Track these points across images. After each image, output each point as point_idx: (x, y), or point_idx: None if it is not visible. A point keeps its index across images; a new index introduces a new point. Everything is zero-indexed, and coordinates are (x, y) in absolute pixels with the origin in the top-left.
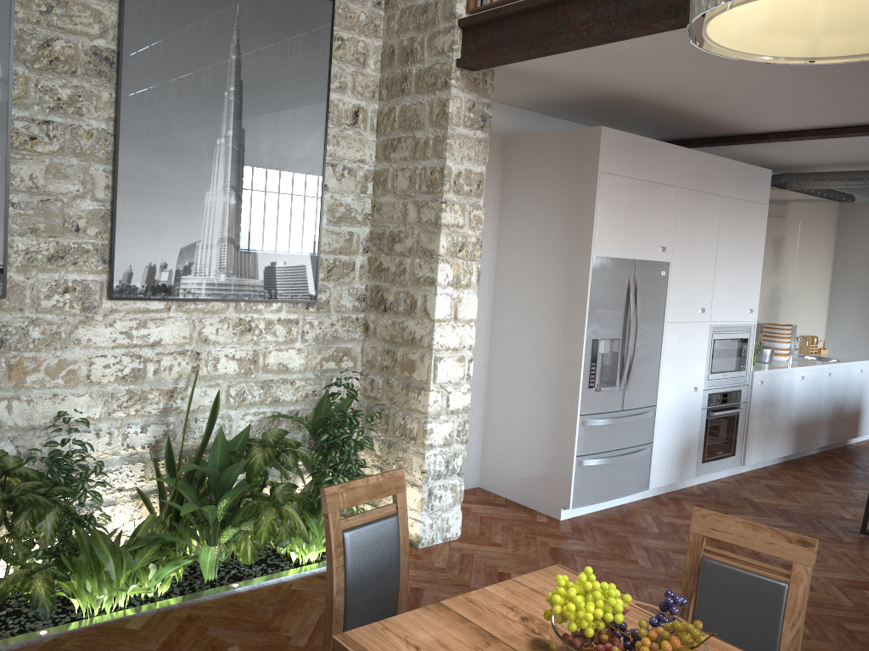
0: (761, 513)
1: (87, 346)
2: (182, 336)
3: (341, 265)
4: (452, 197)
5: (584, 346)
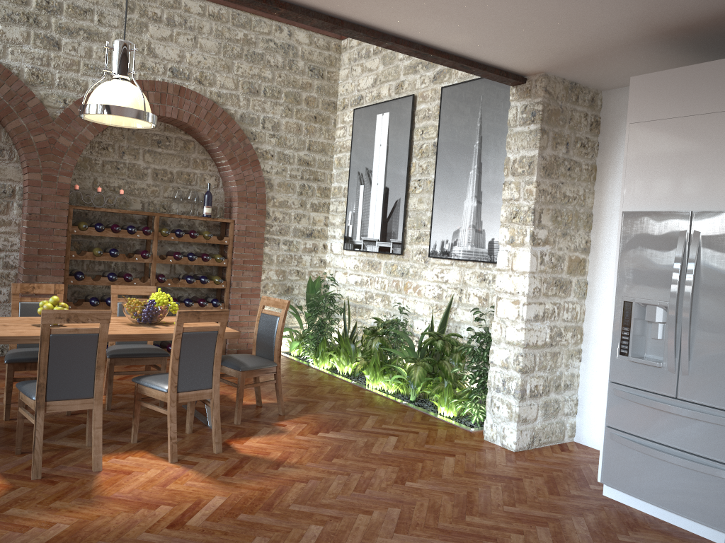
0: None
1: (425, 279)
2: (455, 279)
3: None
4: (511, 179)
5: (612, 306)
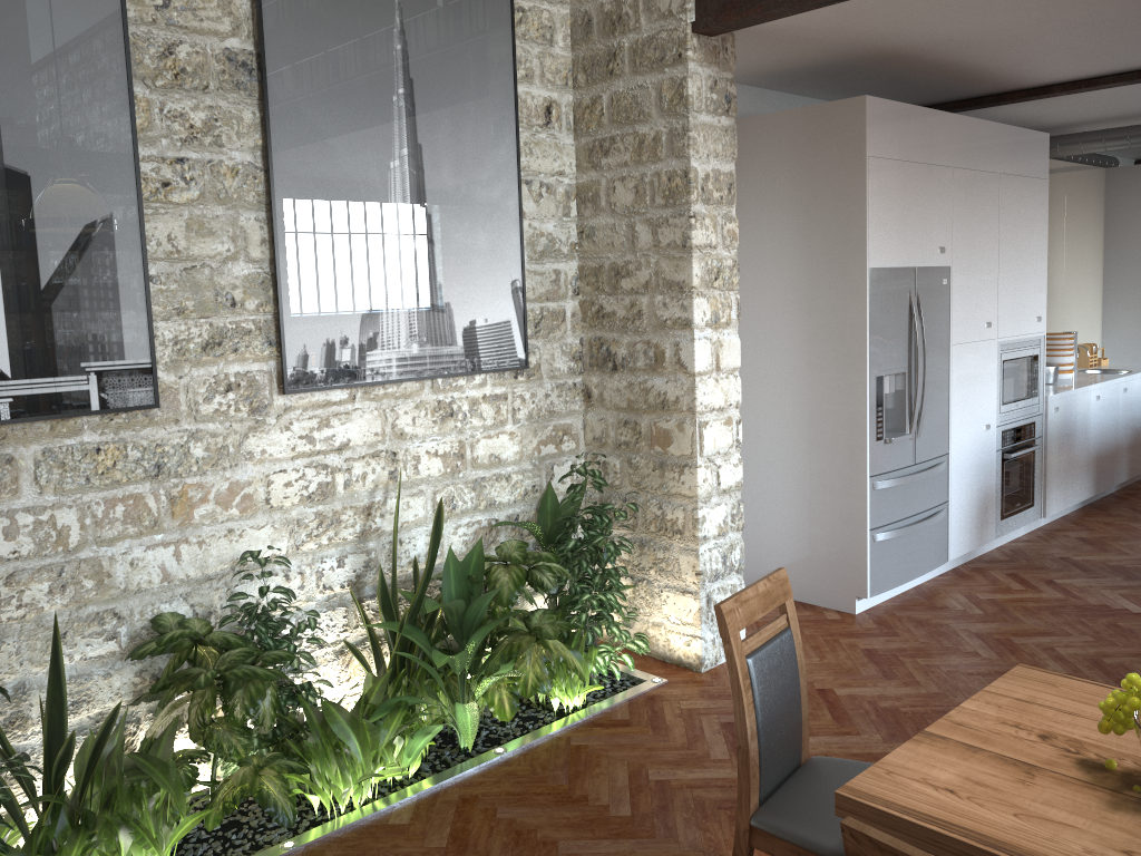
0: (1092, 573)
1: (262, 460)
2: (372, 432)
3: (550, 316)
4: (701, 209)
5: (867, 387)
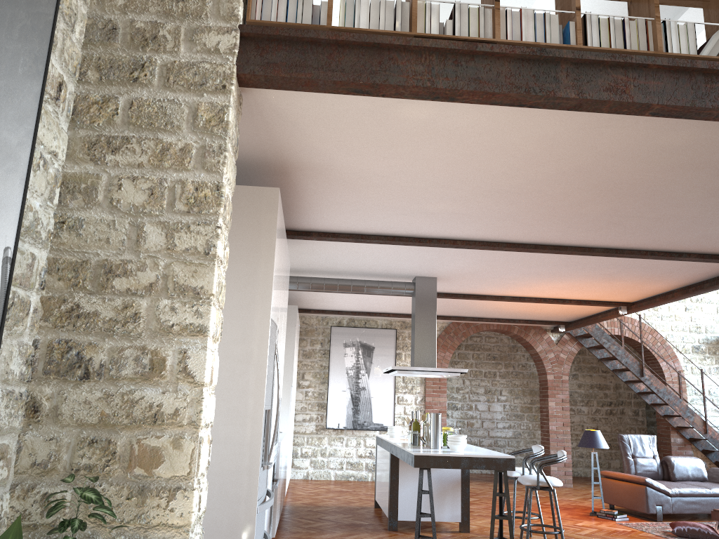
0: None
1: None
2: None
3: (19, 304)
4: (221, 224)
5: (263, 417)
